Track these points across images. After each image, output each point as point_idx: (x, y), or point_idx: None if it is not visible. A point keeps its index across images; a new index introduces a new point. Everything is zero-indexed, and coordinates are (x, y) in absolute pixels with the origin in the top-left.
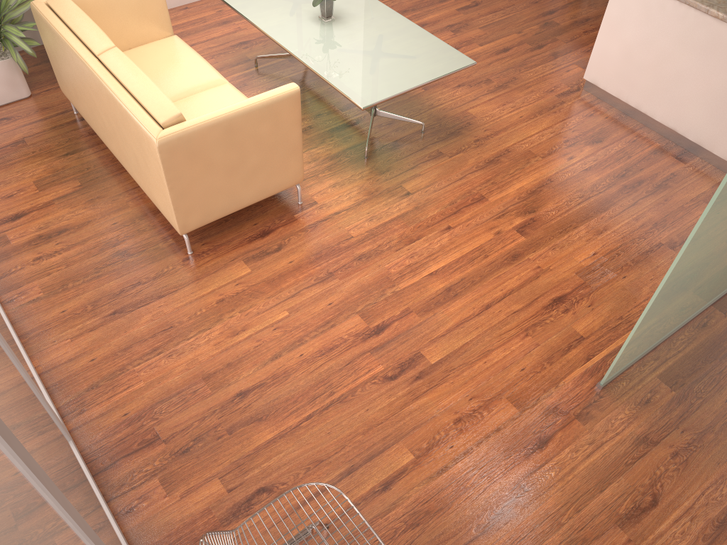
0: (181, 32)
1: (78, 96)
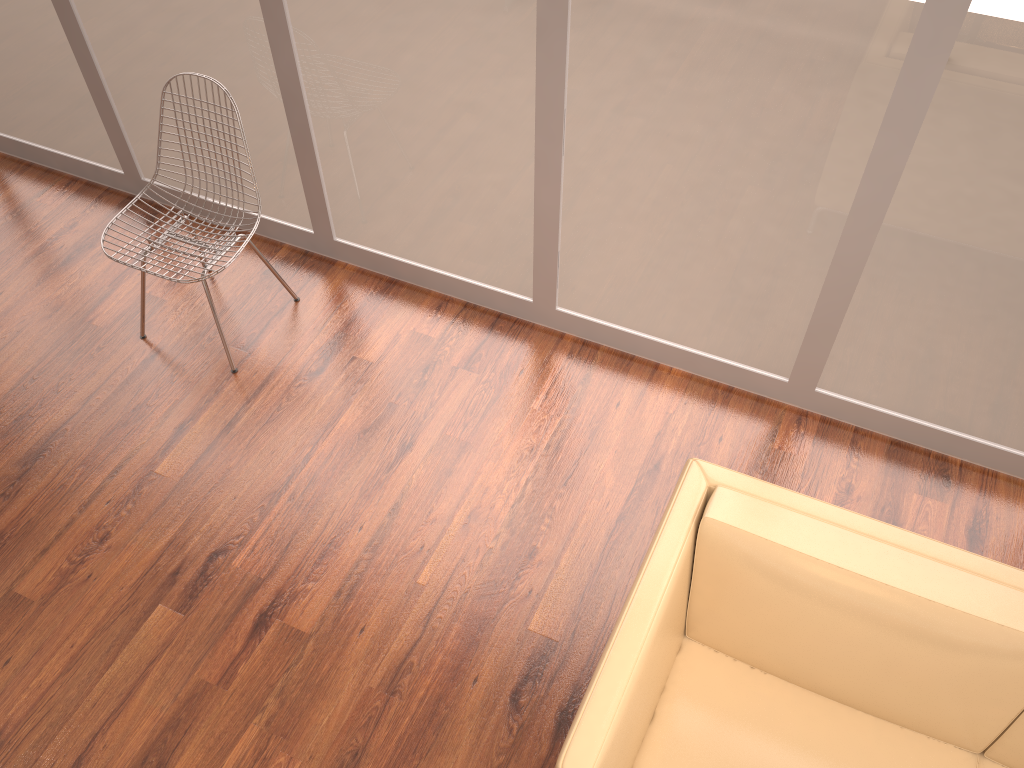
0: None
1: None
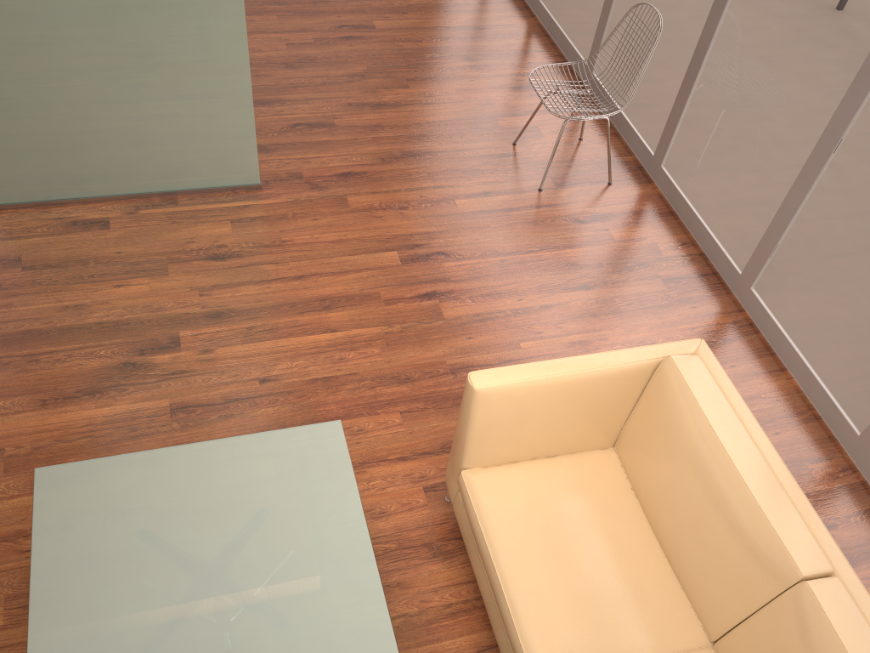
0: None
1: None
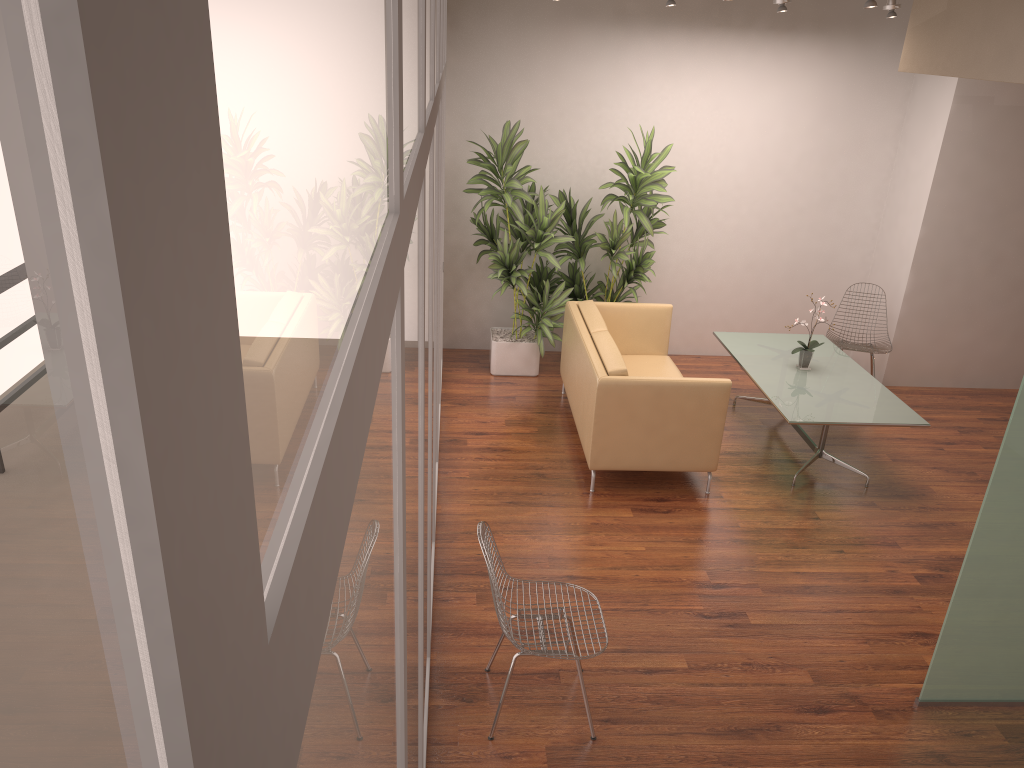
0: (682, 370)
1: (568, 369)
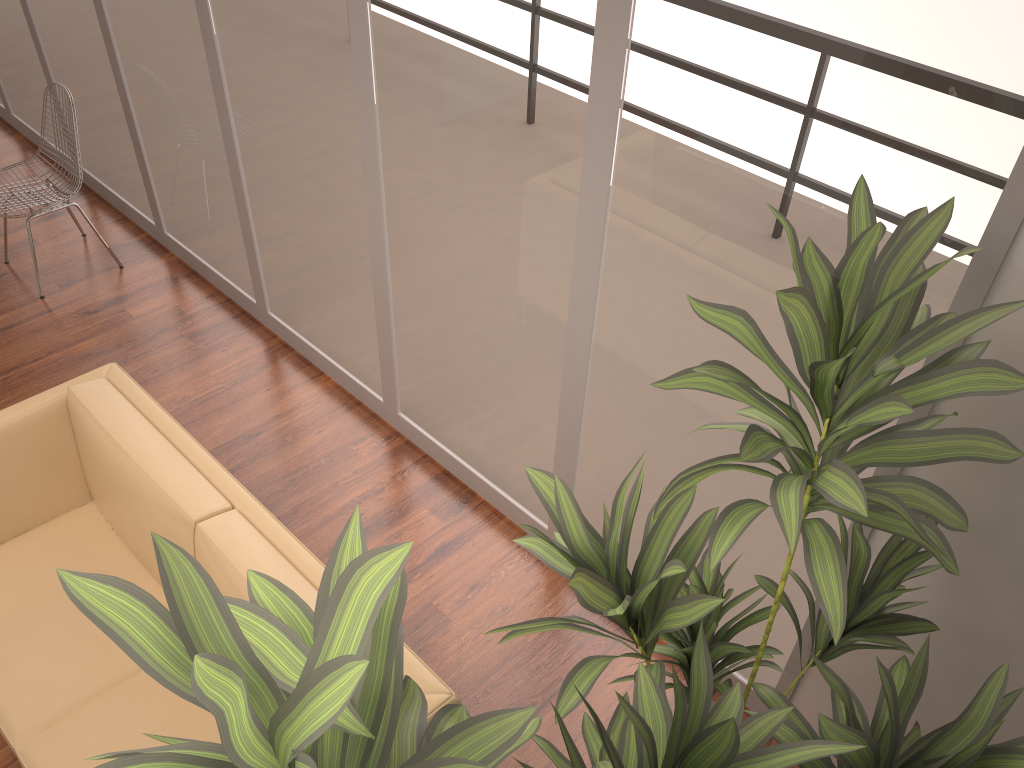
0: None
1: None
